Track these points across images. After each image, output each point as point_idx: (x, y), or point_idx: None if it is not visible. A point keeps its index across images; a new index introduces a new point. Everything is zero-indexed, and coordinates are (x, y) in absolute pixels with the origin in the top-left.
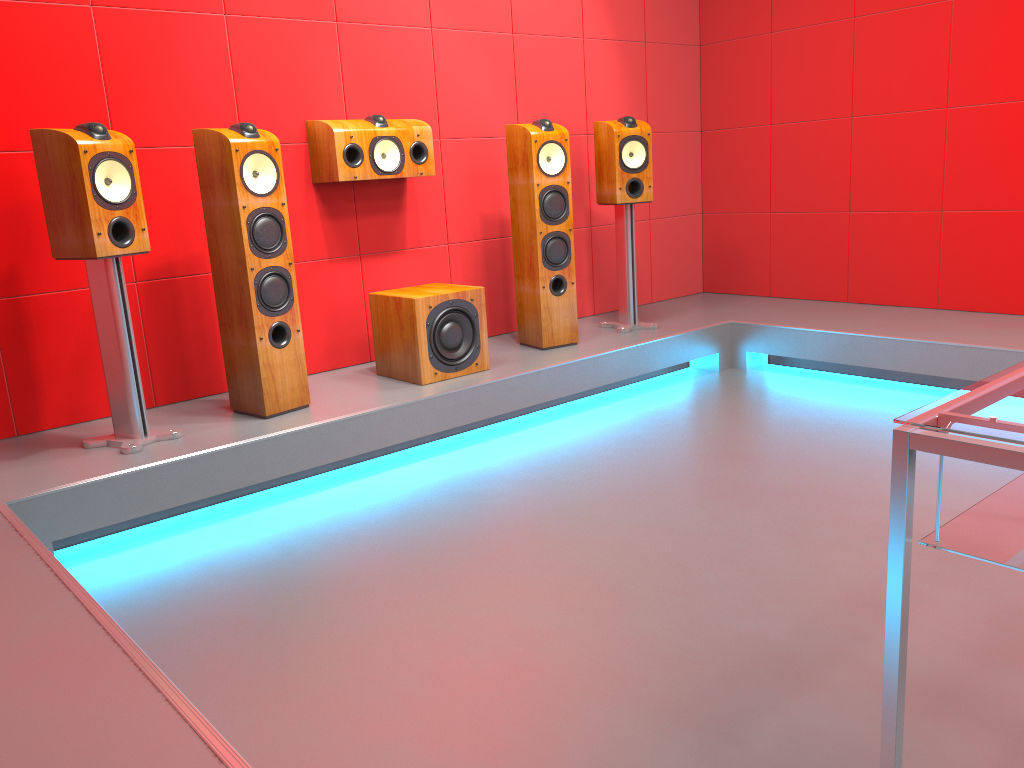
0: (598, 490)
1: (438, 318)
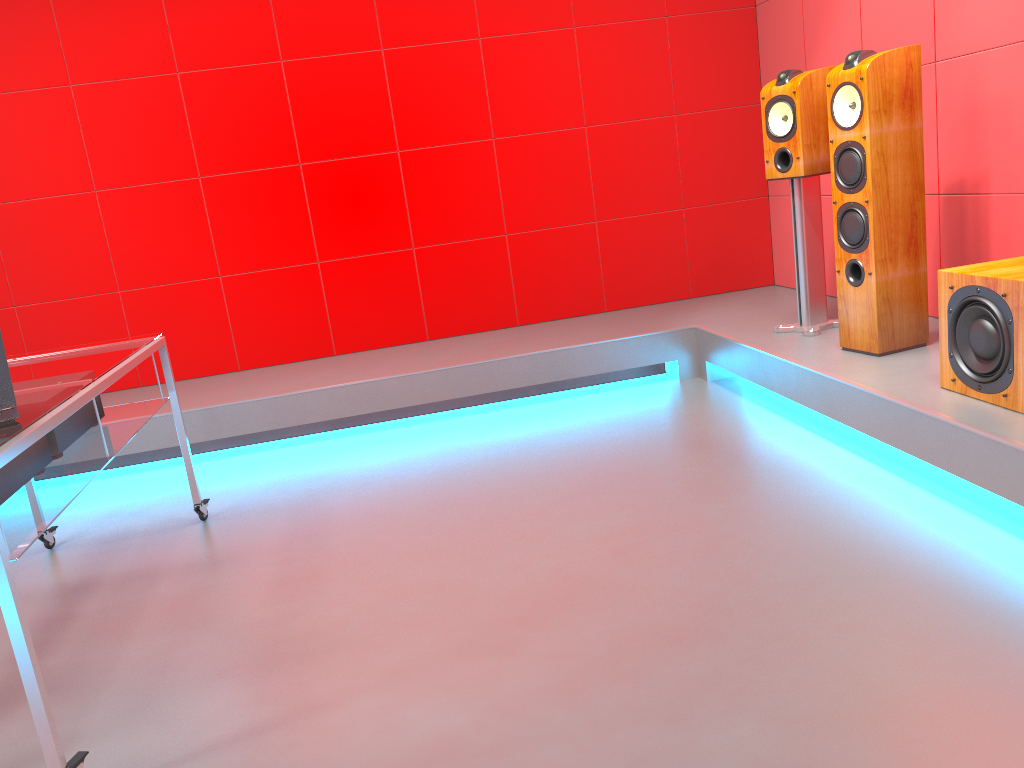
0: (665, 528)
1: (956, 306)
